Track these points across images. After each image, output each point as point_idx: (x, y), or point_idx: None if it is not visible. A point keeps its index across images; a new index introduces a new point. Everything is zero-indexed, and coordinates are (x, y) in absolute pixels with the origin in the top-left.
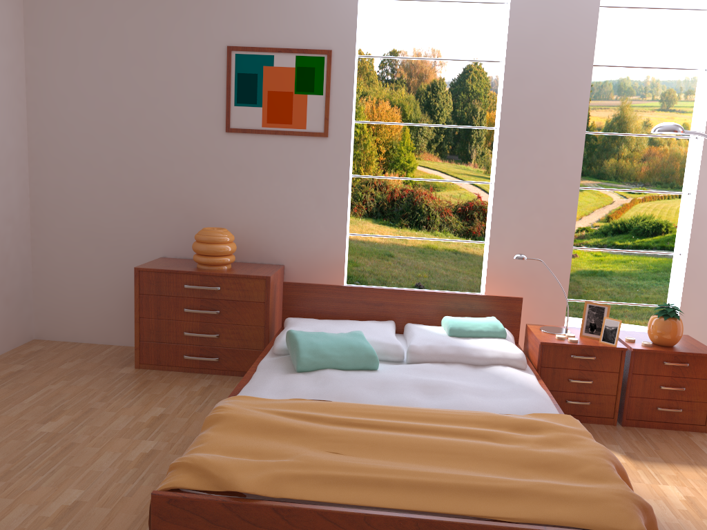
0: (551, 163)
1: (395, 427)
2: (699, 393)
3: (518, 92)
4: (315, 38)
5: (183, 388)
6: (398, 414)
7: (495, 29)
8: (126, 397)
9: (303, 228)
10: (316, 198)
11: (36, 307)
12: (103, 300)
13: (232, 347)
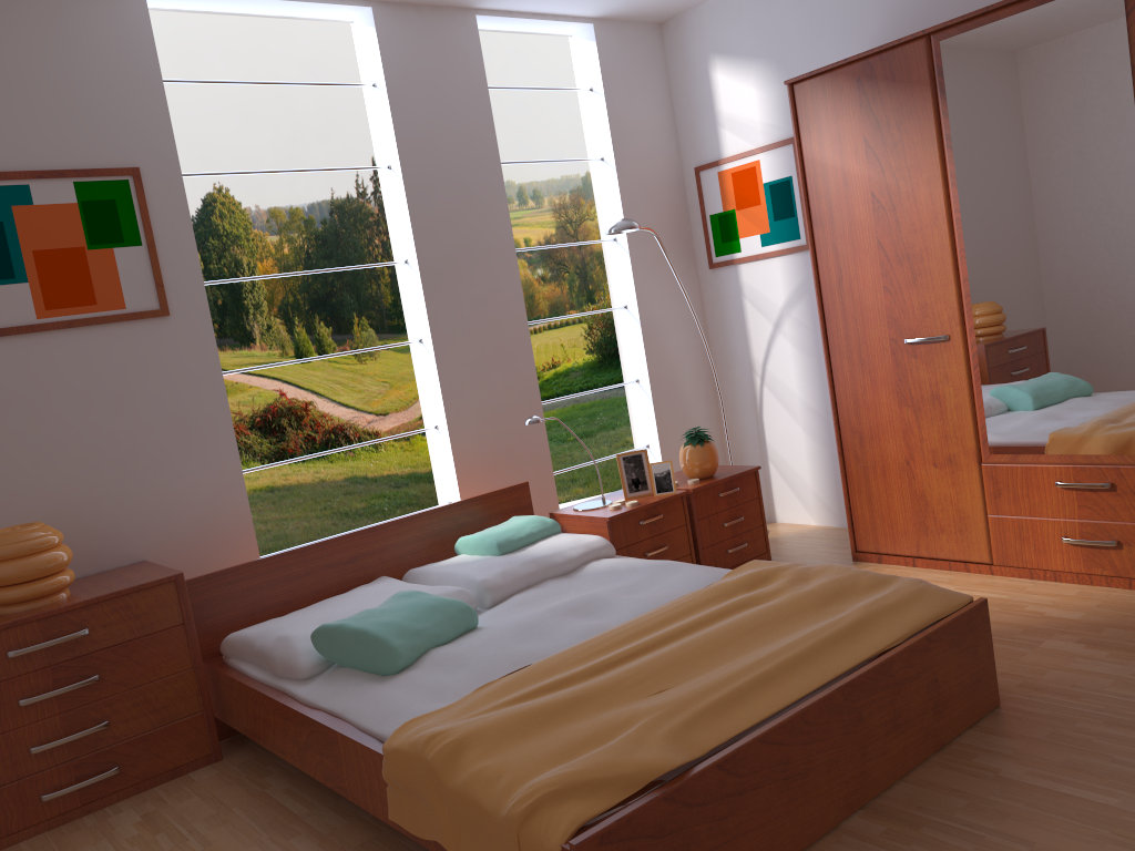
0: (490, 297)
1: (658, 642)
2: (754, 517)
3: (428, 207)
4: (104, 150)
5: (104, 843)
6: (631, 633)
7: (234, 136)
8: None
9: (165, 484)
10: (175, 424)
11: None
12: None
13: (140, 733)
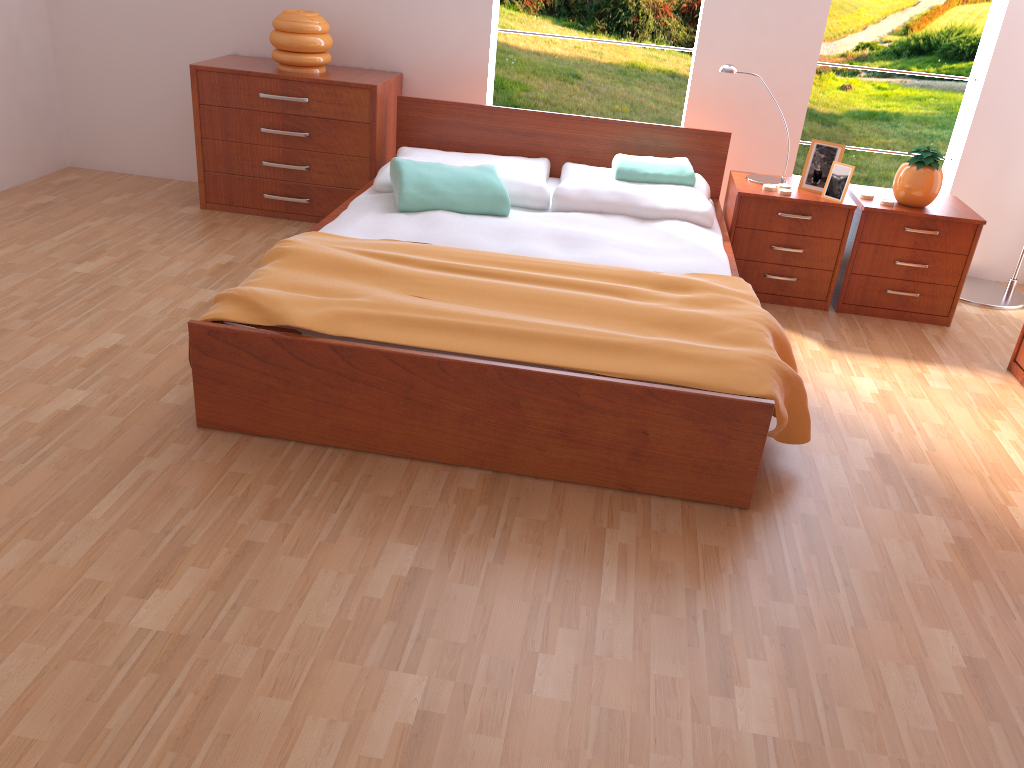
0: None
1: (504, 276)
2: (947, 273)
3: None
4: None
5: (262, 235)
6: (513, 262)
7: None
8: (186, 241)
9: (429, 18)
10: None
11: (66, 121)
12: (155, 115)
13: (327, 185)
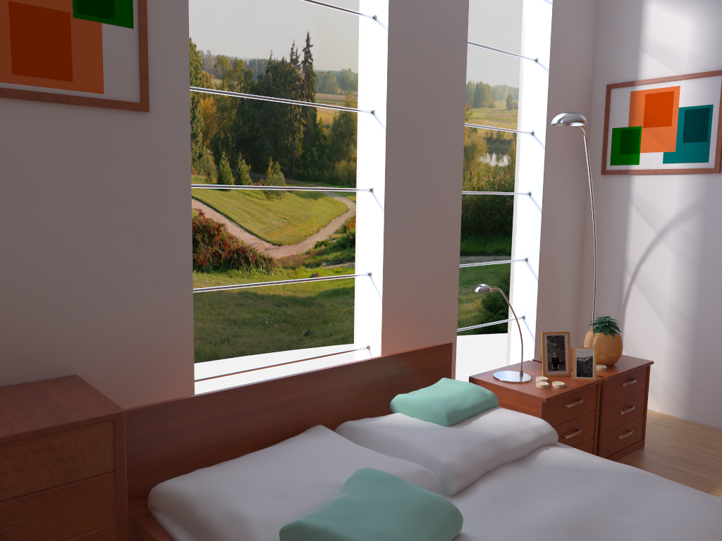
0: (437, 161)
1: None
2: (639, 406)
3: (404, 63)
4: None
5: None
6: None
7: None
8: None
9: (112, 294)
10: (133, 231)
11: None
12: None
13: None
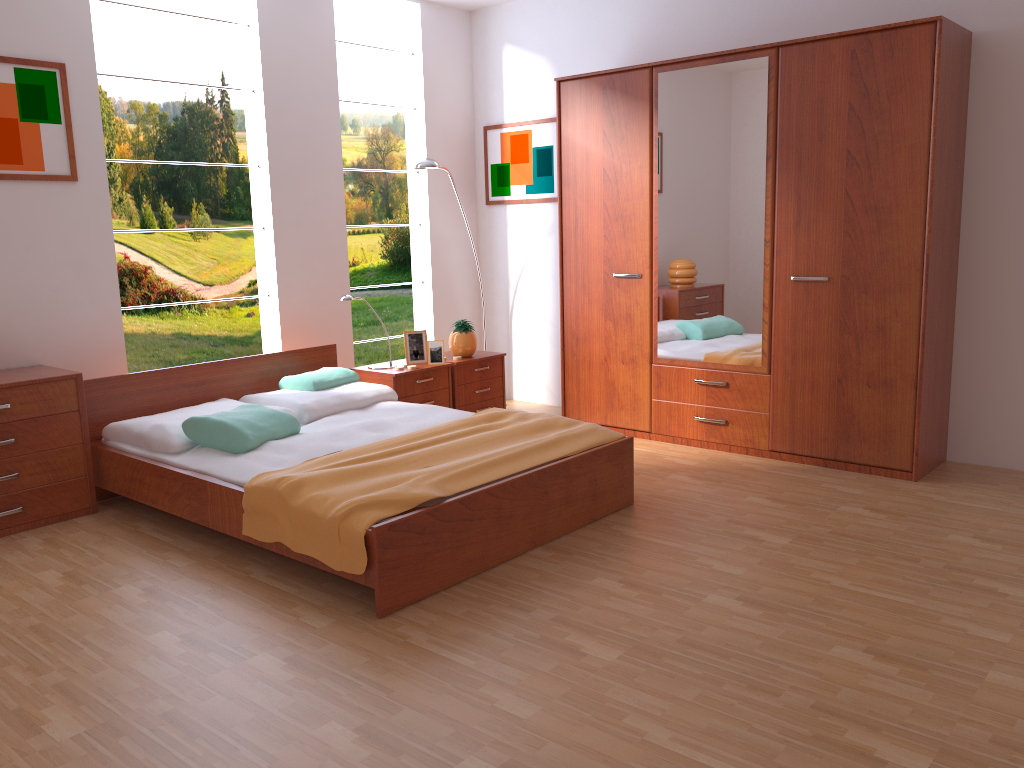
0: (320, 202)
1: (427, 443)
2: (497, 389)
3: (281, 126)
4: (39, 46)
5: (18, 552)
6: (410, 438)
7: (107, 35)
8: None
9: (62, 309)
10: (74, 265)
11: None
12: None
13: (41, 485)
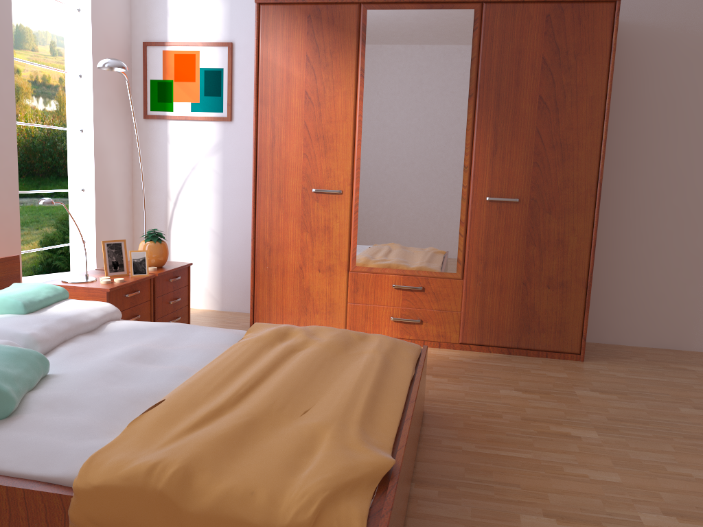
0: None
1: (261, 377)
2: (185, 298)
3: None
4: None
5: None
6: (230, 371)
7: None
8: None
9: None
10: None
11: None
12: None
13: None
